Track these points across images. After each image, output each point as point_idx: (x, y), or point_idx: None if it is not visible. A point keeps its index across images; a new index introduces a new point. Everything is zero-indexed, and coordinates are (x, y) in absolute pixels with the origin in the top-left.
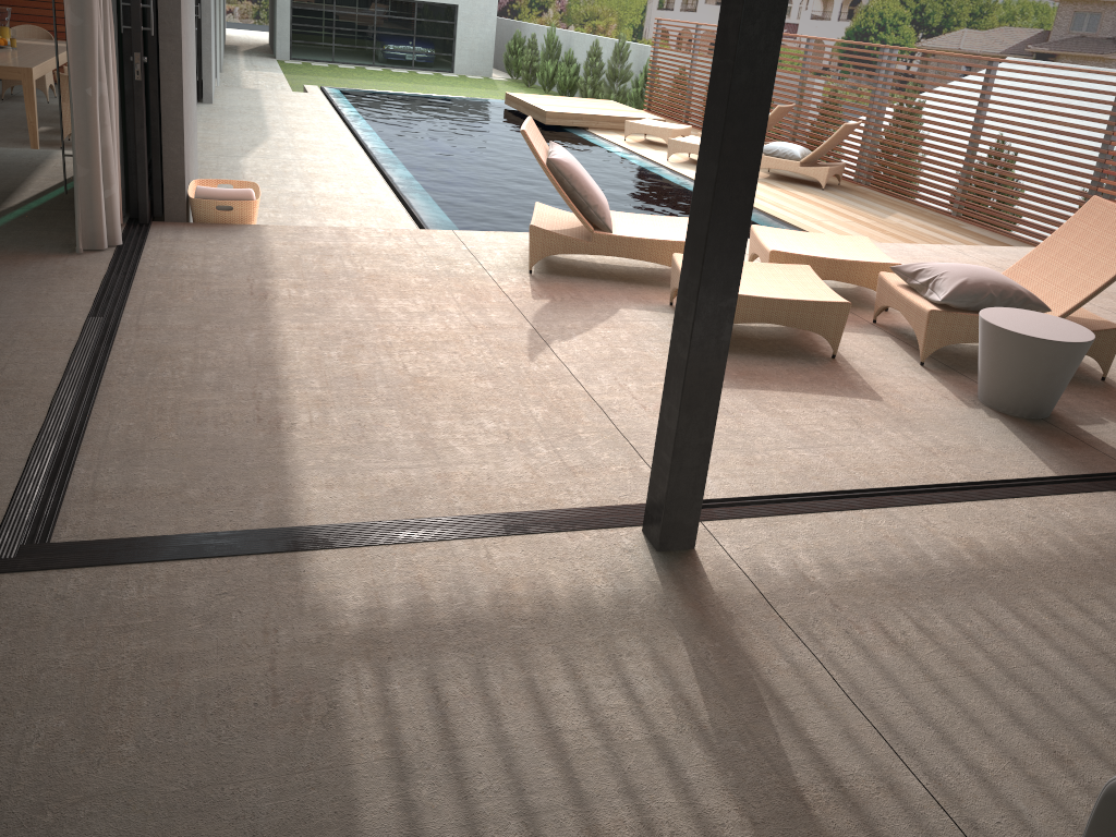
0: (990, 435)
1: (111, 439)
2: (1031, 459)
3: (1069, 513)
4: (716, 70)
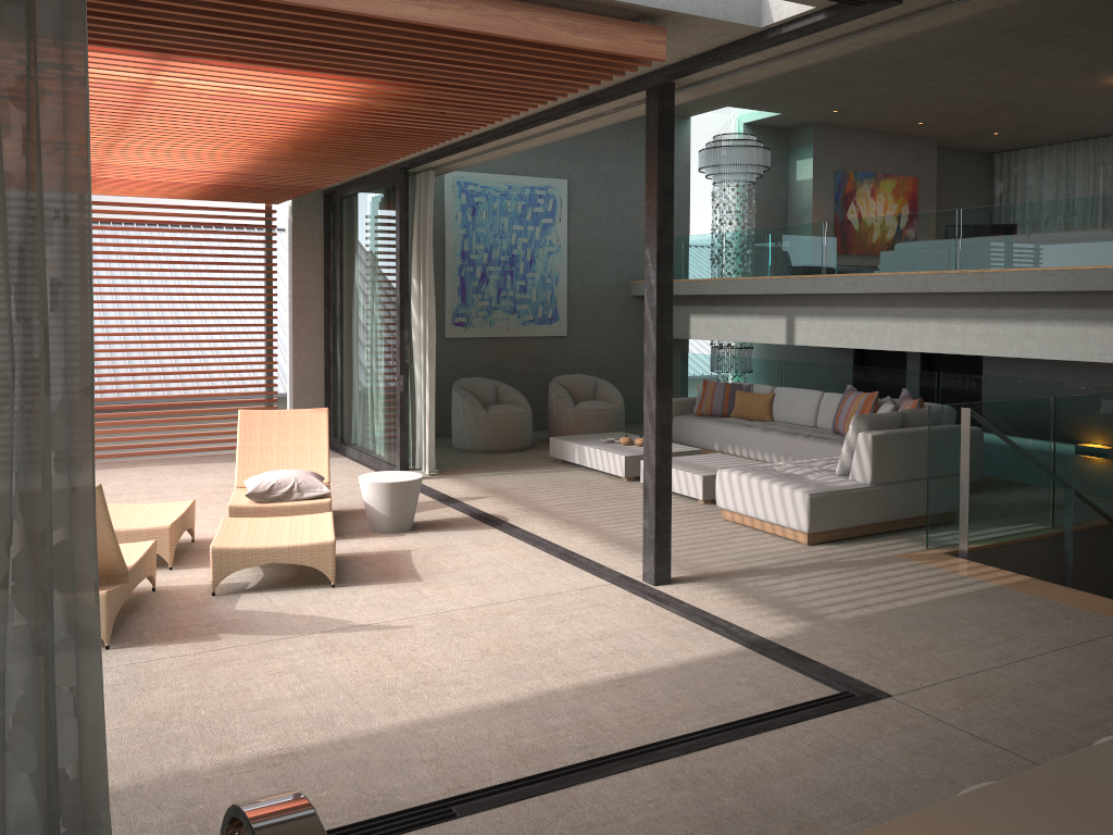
0: (447, 534)
1: (711, 720)
2: (474, 531)
3: (541, 528)
4: (660, 352)
